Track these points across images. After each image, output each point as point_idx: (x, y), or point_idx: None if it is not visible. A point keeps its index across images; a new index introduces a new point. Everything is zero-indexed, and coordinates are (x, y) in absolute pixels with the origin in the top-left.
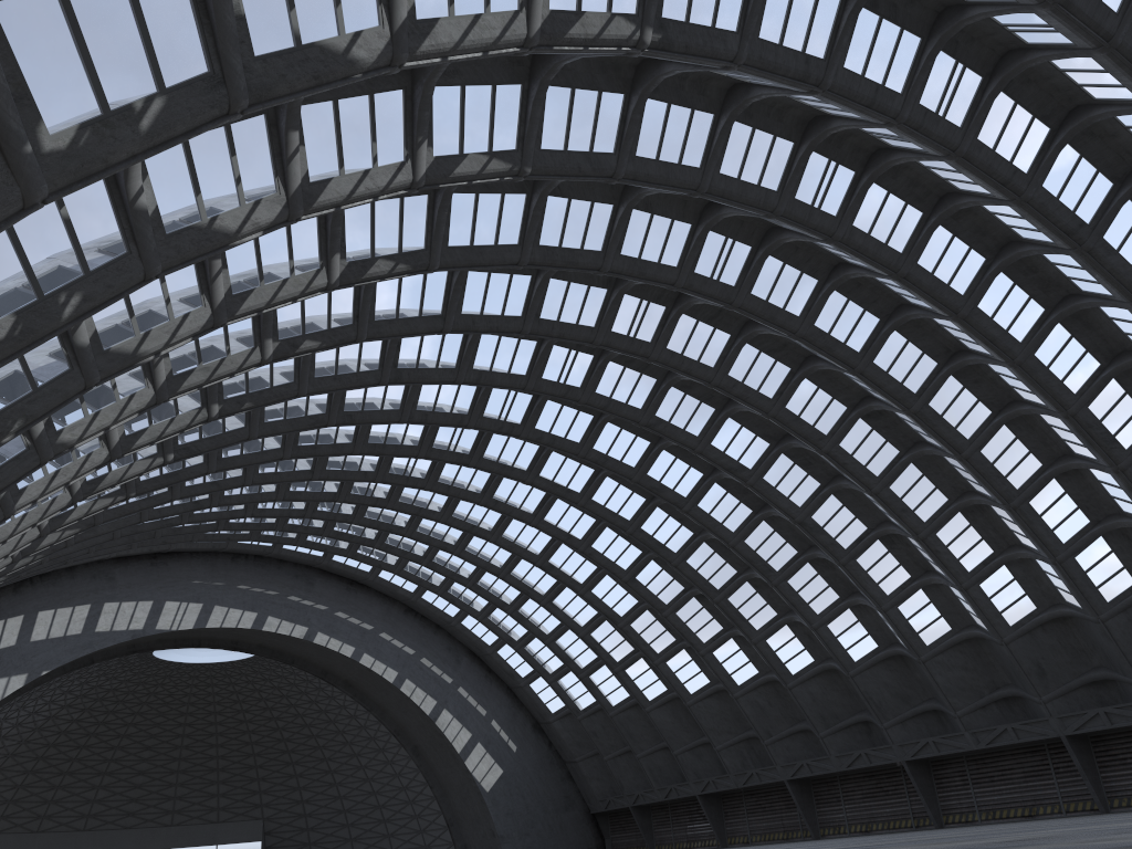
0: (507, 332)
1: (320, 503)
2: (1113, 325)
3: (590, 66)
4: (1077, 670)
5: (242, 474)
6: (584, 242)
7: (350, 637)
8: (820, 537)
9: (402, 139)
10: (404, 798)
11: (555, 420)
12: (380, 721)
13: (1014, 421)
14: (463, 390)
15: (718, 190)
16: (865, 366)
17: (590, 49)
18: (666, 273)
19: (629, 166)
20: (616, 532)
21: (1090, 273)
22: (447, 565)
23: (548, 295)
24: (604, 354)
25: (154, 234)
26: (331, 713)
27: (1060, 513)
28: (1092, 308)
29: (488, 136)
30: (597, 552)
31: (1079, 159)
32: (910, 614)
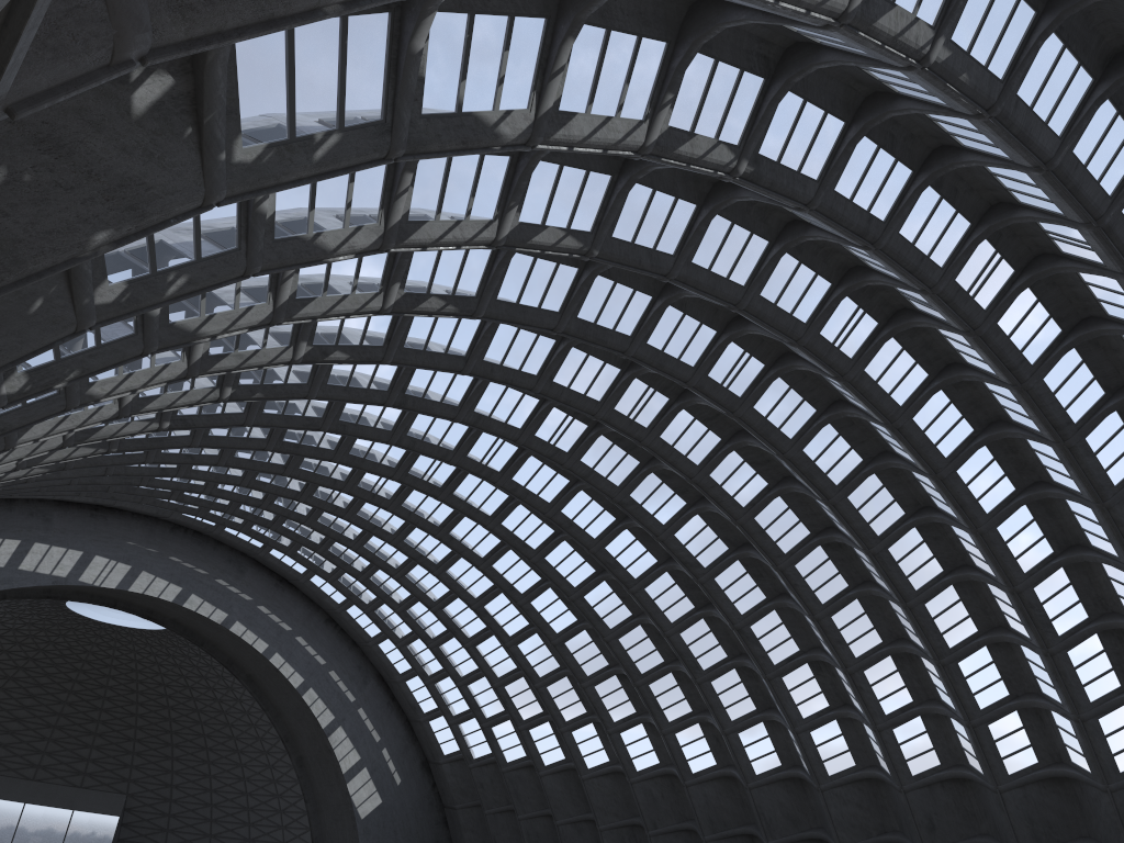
0: (520, 386)
1: (278, 497)
2: (1074, 519)
3: (675, 174)
4: (964, 832)
5: (218, 454)
6: (617, 324)
7: (267, 633)
8: (754, 648)
9: (497, 200)
10: (275, 806)
11: (533, 476)
12: (273, 723)
13: (961, 584)
14: (455, 427)
15: (754, 310)
16: (839, 499)
17: (692, 167)
18: (682, 370)
19: (683, 270)
20: (557, 594)
21: (1066, 467)
22: (382, 586)
23: (566, 362)
24: (598, 427)
25: (264, 237)
26: (225, 704)
27: (984, 680)
28: (1058, 499)
29: (570, 214)
30: (534, 609)
31: (1080, 364)
32: (820, 741)
